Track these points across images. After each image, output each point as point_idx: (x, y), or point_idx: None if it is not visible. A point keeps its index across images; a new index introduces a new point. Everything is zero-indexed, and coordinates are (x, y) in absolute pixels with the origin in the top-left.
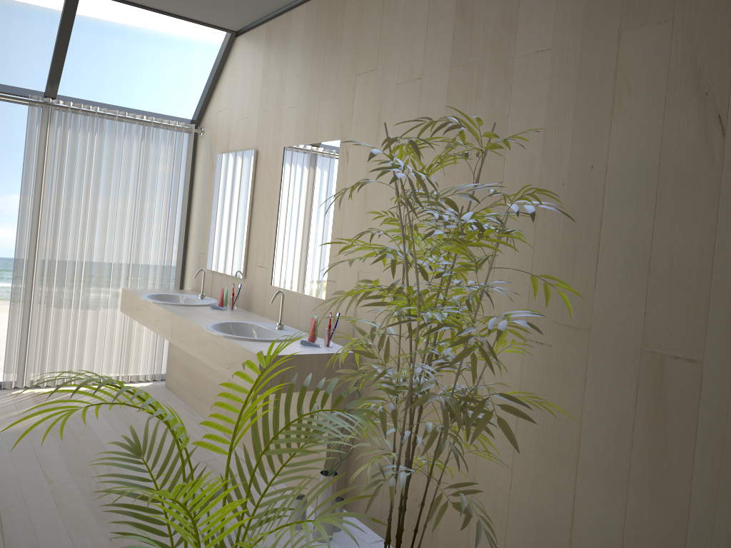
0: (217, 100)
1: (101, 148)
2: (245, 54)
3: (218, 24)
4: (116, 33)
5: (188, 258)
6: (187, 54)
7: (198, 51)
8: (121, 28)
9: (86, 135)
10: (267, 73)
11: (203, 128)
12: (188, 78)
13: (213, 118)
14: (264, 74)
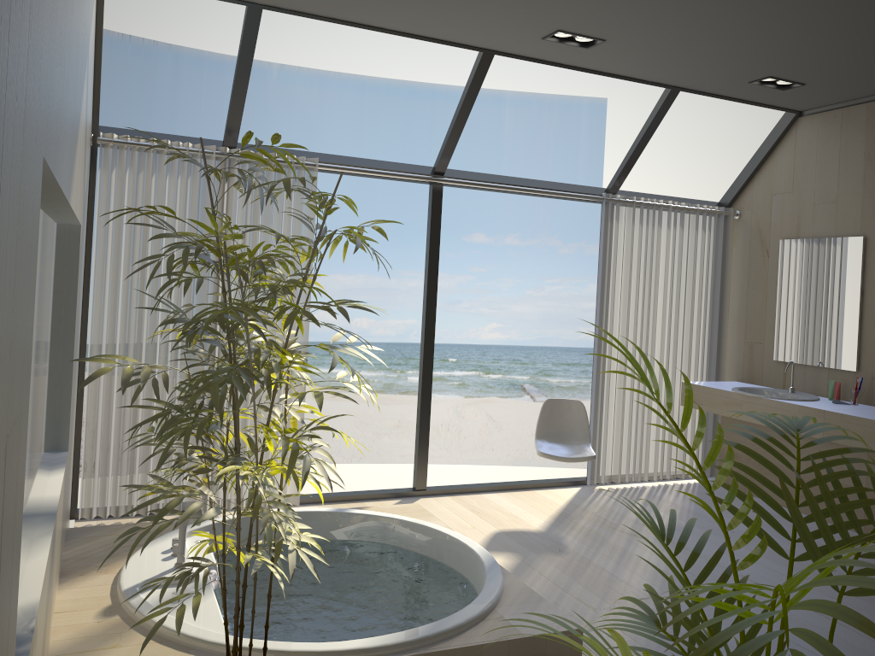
0: (765, 183)
1: (659, 240)
2: (823, 135)
3: (789, 106)
4: (424, 95)
5: (726, 348)
6: (497, 110)
7: (509, 105)
8: (429, 88)
9: (647, 228)
10: (874, 156)
11: (739, 210)
12: (499, 136)
13: (758, 200)
14: (868, 157)
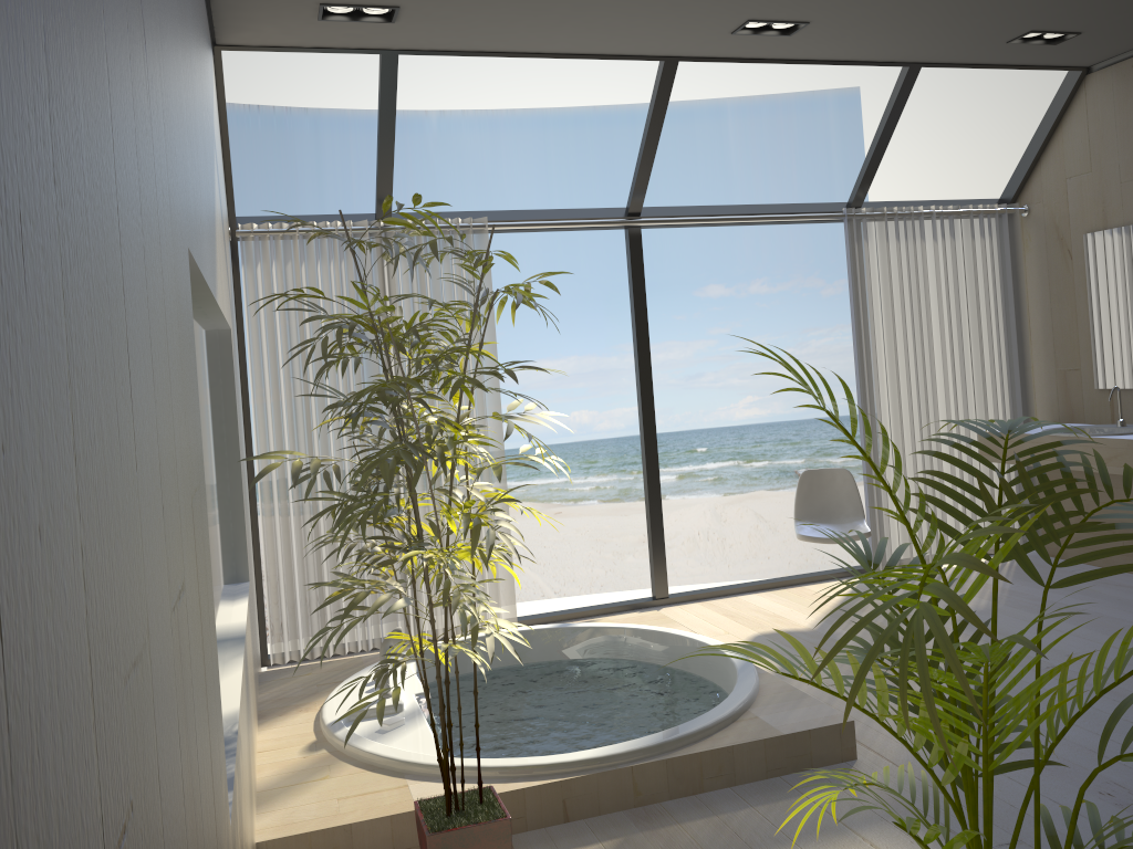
0: (1056, 165)
1: (924, 257)
2: (1120, 93)
3: (1070, 63)
4: (622, 120)
5: (1033, 382)
6: (718, 124)
7: (732, 116)
8: (627, 110)
9: (906, 244)
10: None
11: (1027, 205)
12: (724, 157)
13: (1050, 189)
14: None
